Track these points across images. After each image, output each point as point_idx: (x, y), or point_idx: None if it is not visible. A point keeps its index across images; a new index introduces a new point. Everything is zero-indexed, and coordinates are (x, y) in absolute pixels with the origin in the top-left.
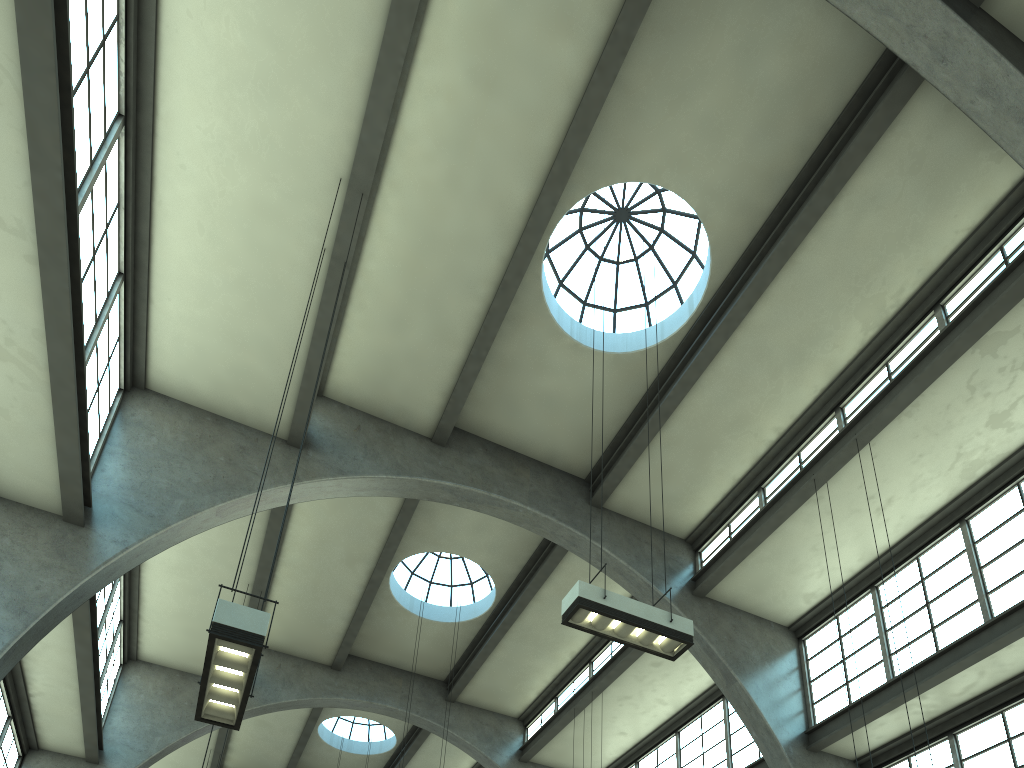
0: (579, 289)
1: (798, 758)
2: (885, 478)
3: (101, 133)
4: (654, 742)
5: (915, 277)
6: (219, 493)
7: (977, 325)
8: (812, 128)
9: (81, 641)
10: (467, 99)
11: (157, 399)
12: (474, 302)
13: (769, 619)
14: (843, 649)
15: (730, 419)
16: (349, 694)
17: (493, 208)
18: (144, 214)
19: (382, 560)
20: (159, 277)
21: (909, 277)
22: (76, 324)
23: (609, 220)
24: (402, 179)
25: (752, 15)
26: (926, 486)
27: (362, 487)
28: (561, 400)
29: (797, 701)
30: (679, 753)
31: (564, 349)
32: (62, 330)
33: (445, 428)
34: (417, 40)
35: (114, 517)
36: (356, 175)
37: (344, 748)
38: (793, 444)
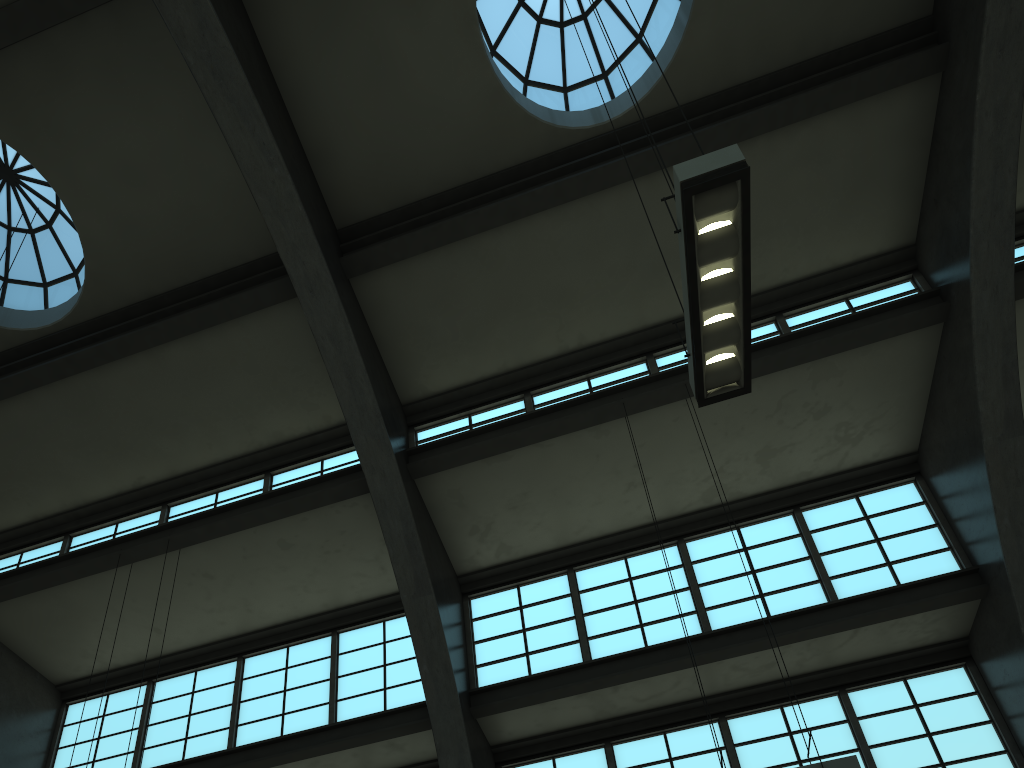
0: None
1: (466, 715)
2: (663, 452)
3: None
4: (196, 661)
5: (778, 274)
6: None
7: (835, 341)
8: (821, 34)
9: None
10: None
11: None
12: None
13: (449, 555)
14: (524, 619)
15: (557, 285)
16: None
17: None
18: None
19: None
20: None
21: (776, 269)
22: None
23: None
24: None
25: None
26: (678, 486)
27: None
28: (397, 82)
29: (464, 655)
30: (240, 683)
31: (456, 10)
32: None
33: None
34: None
35: None
36: None
37: None
38: (587, 366)
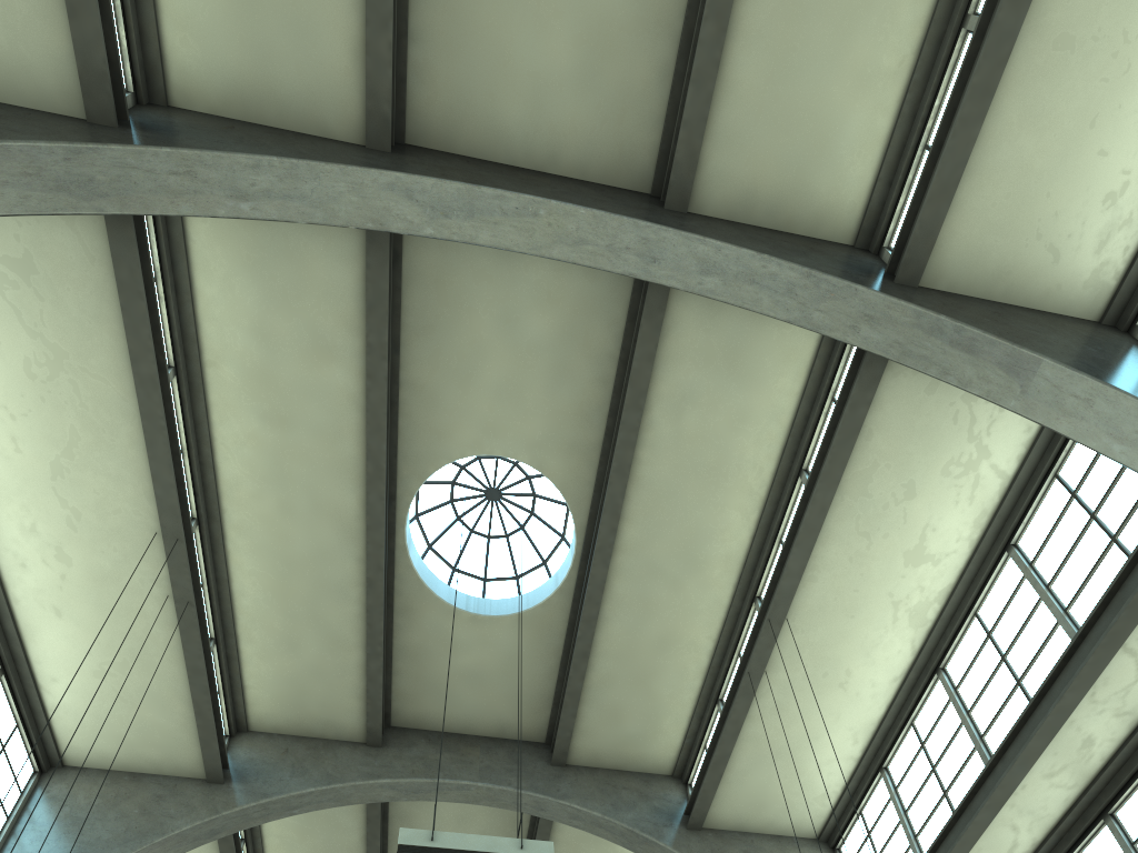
0: (475, 568)
1: None
2: (828, 650)
3: None
4: None
5: (768, 453)
6: (130, 843)
7: (827, 472)
8: (602, 361)
9: None
10: (269, 438)
11: (74, 772)
12: (351, 605)
13: (791, 835)
14: (874, 845)
15: (654, 641)
16: None
17: (331, 519)
18: (5, 613)
19: None
20: (39, 663)
21: (762, 455)
22: None
23: (483, 502)
24: (241, 520)
25: (498, 292)
26: (879, 646)
27: (294, 805)
28: (485, 672)
29: None
30: None
31: (465, 624)
32: None
33: (374, 729)
34: (207, 407)
35: None
36: (165, 525)
37: None
38: (731, 646)
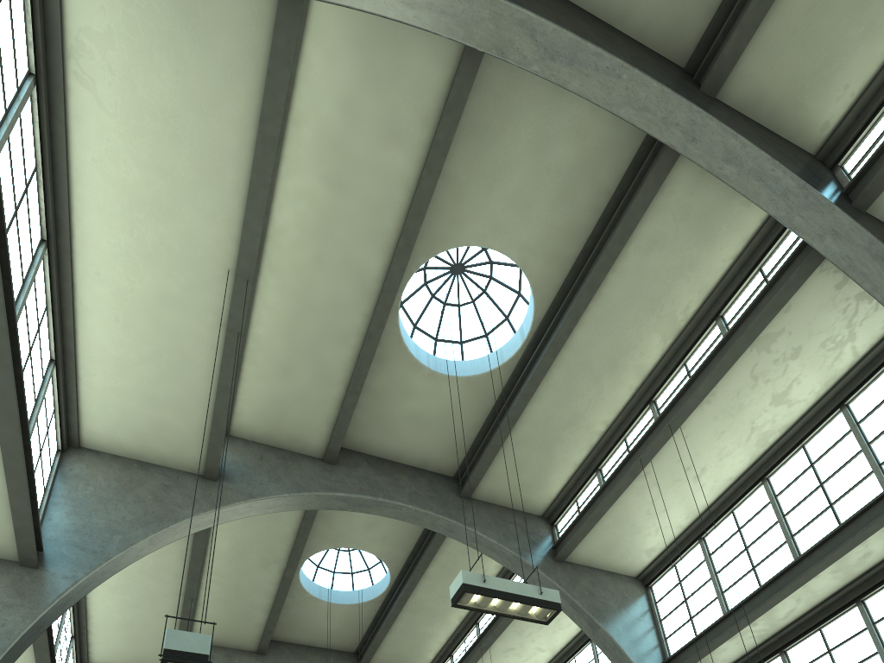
0: (430, 329)
1: None
2: (697, 452)
3: (29, 257)
4: None
5: (697, 296)
6: (150, 526)
7: (751, 330)
8: (600, 194)
9: (41, 661)
10: (324, 198)
11: (90, 454)
12: (346, 350)
13: (620, 573)
14: (684, 591)
15: (566, 418)
16: None
17: (354, 277)
18: (68, 312)
19: (292, 560)
20: (84, 359)
21: (692, 297)
22: (21, 409)
23: (448, 274)
24: (278, 262)
25: (541, 117)
26: (731, 455)
27: (270, 505)
28: (426, 417)
29: (652, 638)
30: None
31: (424, 377)
32: (10, 416)
33: (333, 450)
34: (279, 159)
35: (63, 557)
36: (241, 266)
37: None
38: (619, 432)
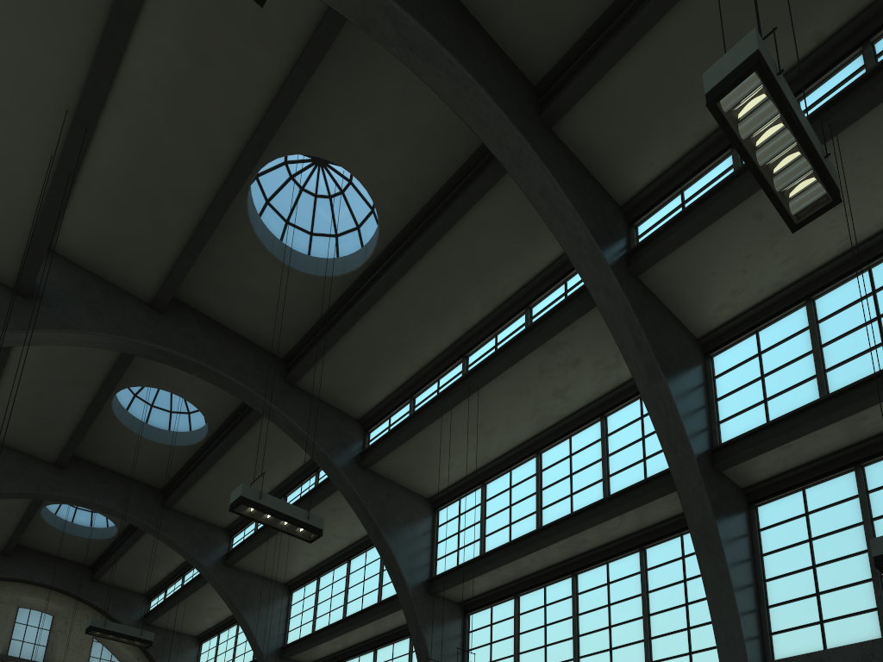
0: (283, 210)
1: (419, 599)
2: (490, 414)
3: None
4: (332, 564)
5: (515, 282)
6: None
7: (542, 335)
8: (450, 161)
9: None
10: (183, 65)
11: None
12: (188, 213)
13: (415, 491)
14: (460, 524)
15: (391, 344)
16: (71, 492)
17: (205, 149)
18: None
19: (104, 389)
20: None
21: (511, 281)
22: None
23: (309, 162)
24: (126, 105)
25: (407, 74)
26: (516, 425)
27: (84, 340)
28: (263, 297)
29: (426, 556)
30: (348, 577)
31: (266, 261)
32: None
33: (163, 300)
34: (140, 8)
35: None
36: (81, 113)
37: (67, 530)
38: (435, 372)
